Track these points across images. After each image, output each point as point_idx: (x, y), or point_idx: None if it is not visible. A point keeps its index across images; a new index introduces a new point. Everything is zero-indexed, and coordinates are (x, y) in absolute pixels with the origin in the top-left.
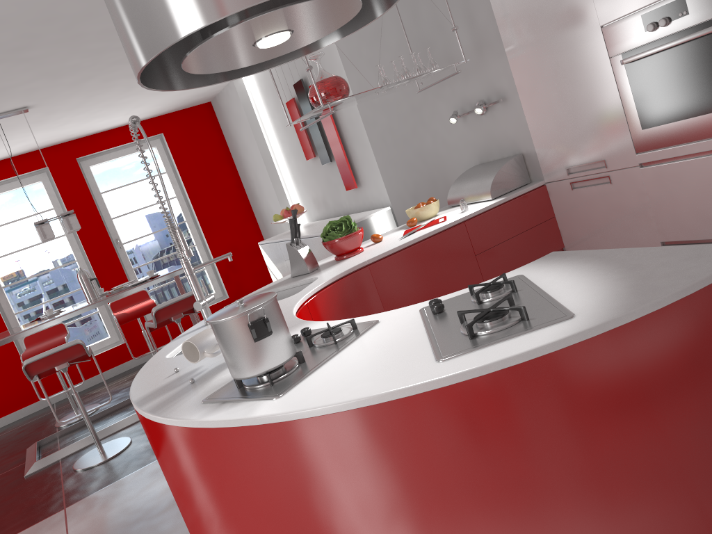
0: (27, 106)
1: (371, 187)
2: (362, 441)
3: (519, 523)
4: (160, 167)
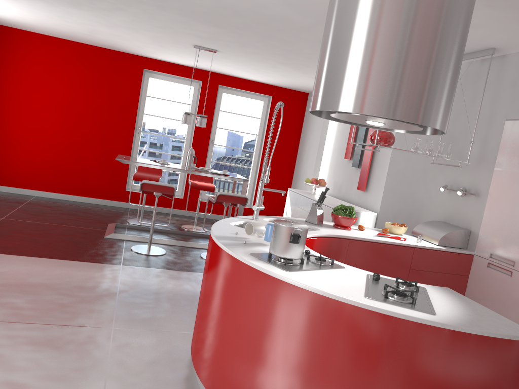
0: (217, 50)
1: (372, 196)
2: (314, 309)
3: (359, 384)
4: (258, 114)
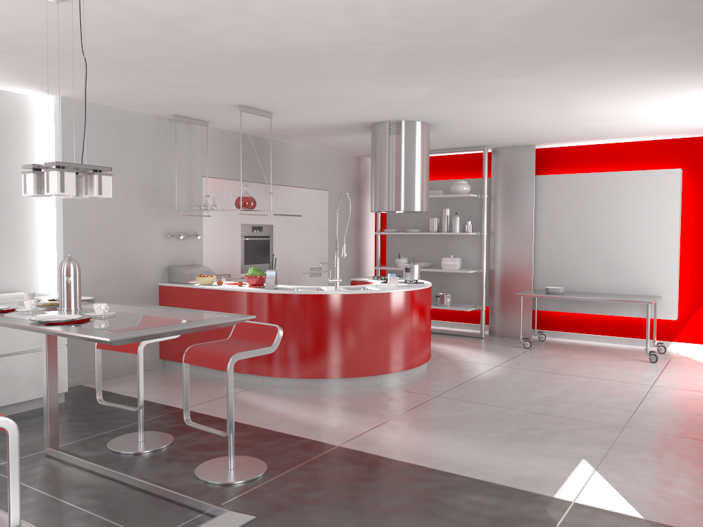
0: None
1: None
2: None
3: None
4: None
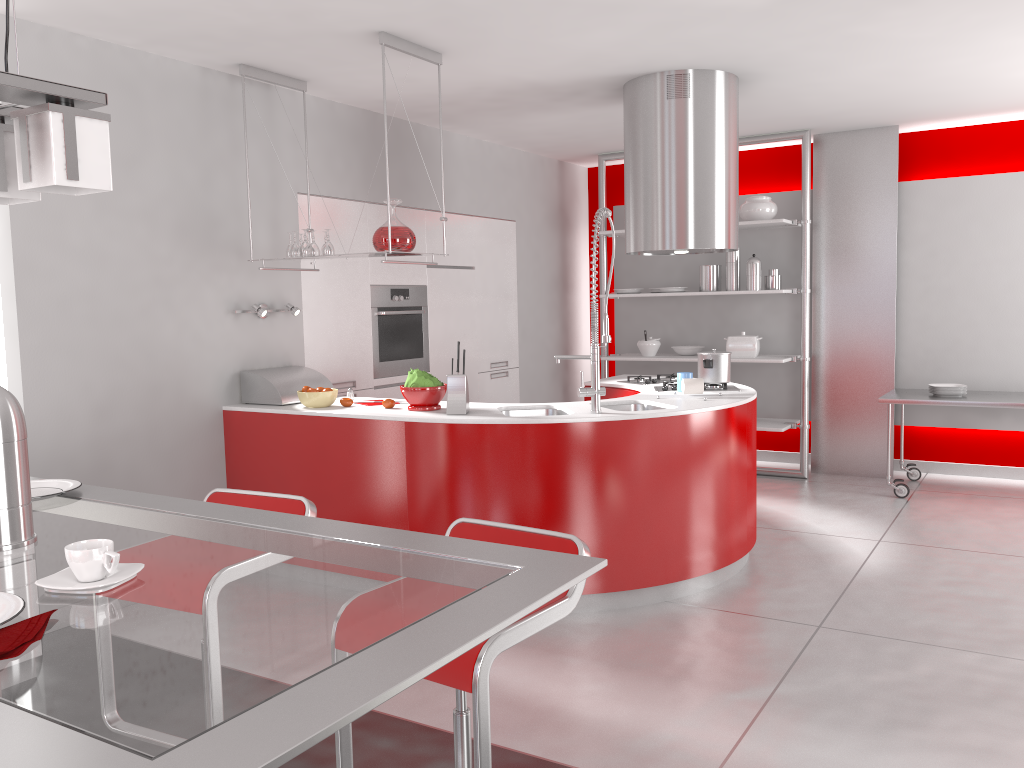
0: None
1: None
2: None
3: None
4: None
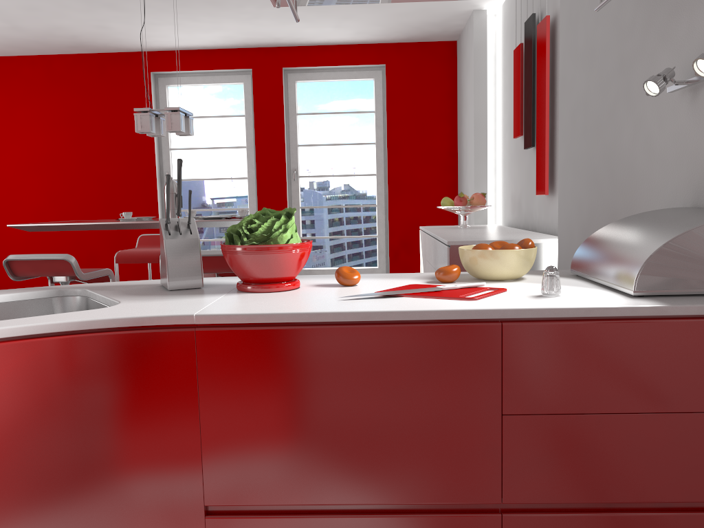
0: None
1: None
2: None
3: None
4: (370, 104)
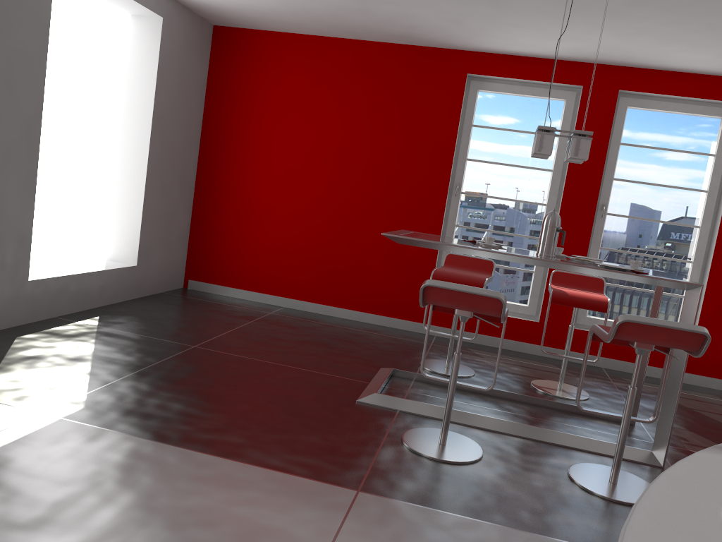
0: None
1: None
2: None
3: None
4: (711, 146)
